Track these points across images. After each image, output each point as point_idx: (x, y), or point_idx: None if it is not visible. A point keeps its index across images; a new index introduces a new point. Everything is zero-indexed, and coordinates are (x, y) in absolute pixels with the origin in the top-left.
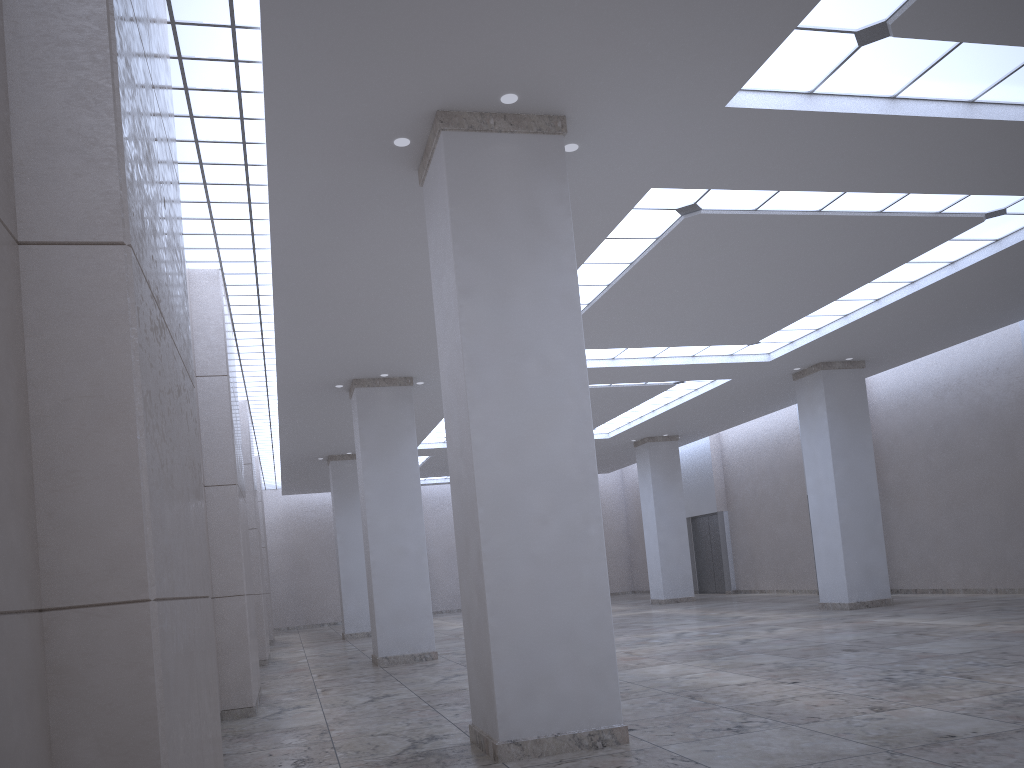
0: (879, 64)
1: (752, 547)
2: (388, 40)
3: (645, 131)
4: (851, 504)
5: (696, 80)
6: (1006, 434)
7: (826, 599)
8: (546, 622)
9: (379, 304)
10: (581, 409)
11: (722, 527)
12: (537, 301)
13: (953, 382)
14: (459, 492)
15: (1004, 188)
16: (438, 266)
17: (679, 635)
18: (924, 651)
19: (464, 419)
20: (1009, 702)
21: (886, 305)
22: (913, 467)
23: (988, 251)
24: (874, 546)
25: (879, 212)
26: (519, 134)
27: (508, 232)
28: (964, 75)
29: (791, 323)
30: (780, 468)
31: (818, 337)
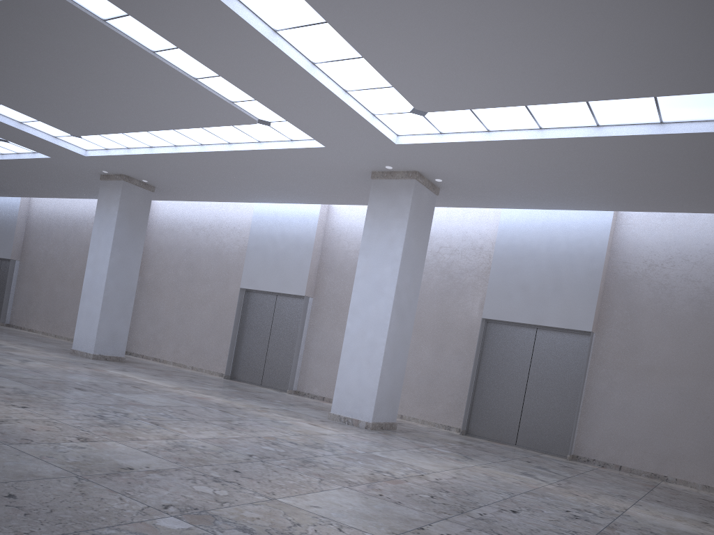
0: None
1: (32, 295)
2: None
3: None
4: (116, 284)
5: None
6: (227, 271)
7: (77, 347)
8: None
9: None
10: None
11: (12, 272)
12: None
13: (207, 226)
14: None
15: (275, 106)
16: None
17: None
18: (134, 400)
19: None
20: (177, 447)
21: (181, 152)
22: (166, 273)
23: (253, 146)
24: (123, 319)
25: (195, 79)
26: None
27: None
28: (277, 7)
29: (110, 133)
30: (72, 242)
31: (127, 154)
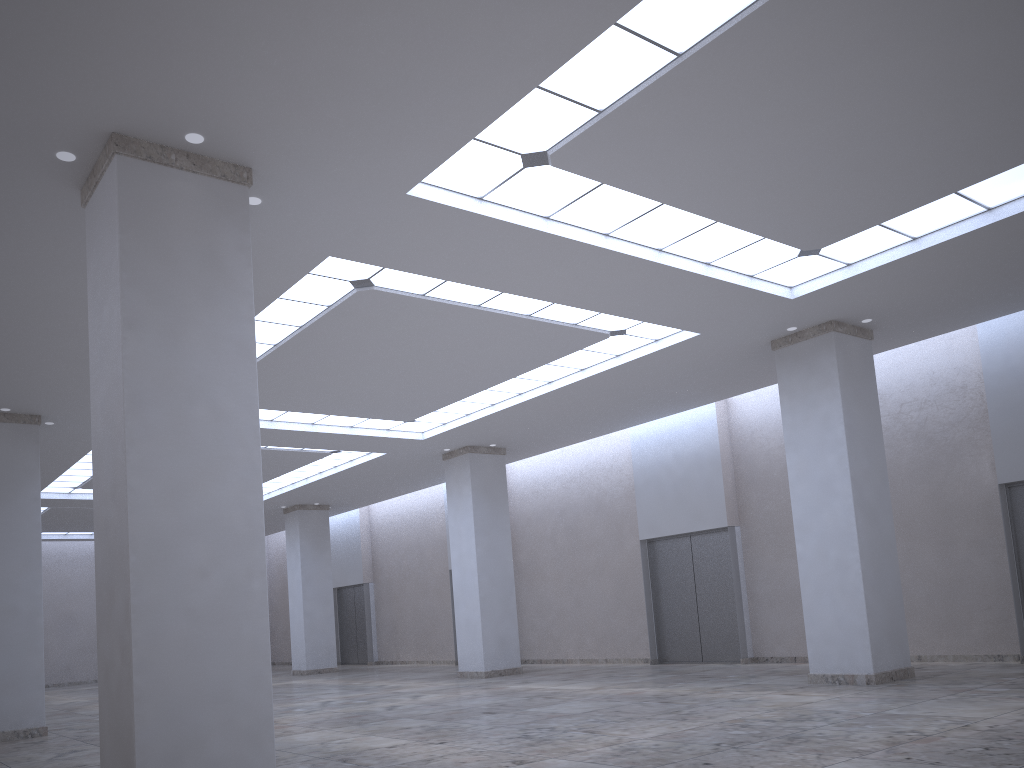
0: (538, 186)
1: (396, 619)
2: (66, 46)
3: (330, 200)
4: (490, 578)
5: (383, 163)
6: (617, 523)
7: (465, 668)
8: (200, 681)
9: (11, 328)
10: (251, 460)
11: (368, 598)
12: (211, 345)
13: (577, 475)
14: (106, 538)
15: (626, 312)
16: (99, 294)
17: (325, 703)
18: (553, 711)
19: (120, 459)
20: (626, 751)
21: (528, 399)
22: (542, 548)
23: (610, 364)
24: (508, 618)
25: (528, 315)
26: (202, 176)
27: (184, 271)
28: (603, 211)
29: (445, 406)
30: (425, 543)
31: (468, 422)
